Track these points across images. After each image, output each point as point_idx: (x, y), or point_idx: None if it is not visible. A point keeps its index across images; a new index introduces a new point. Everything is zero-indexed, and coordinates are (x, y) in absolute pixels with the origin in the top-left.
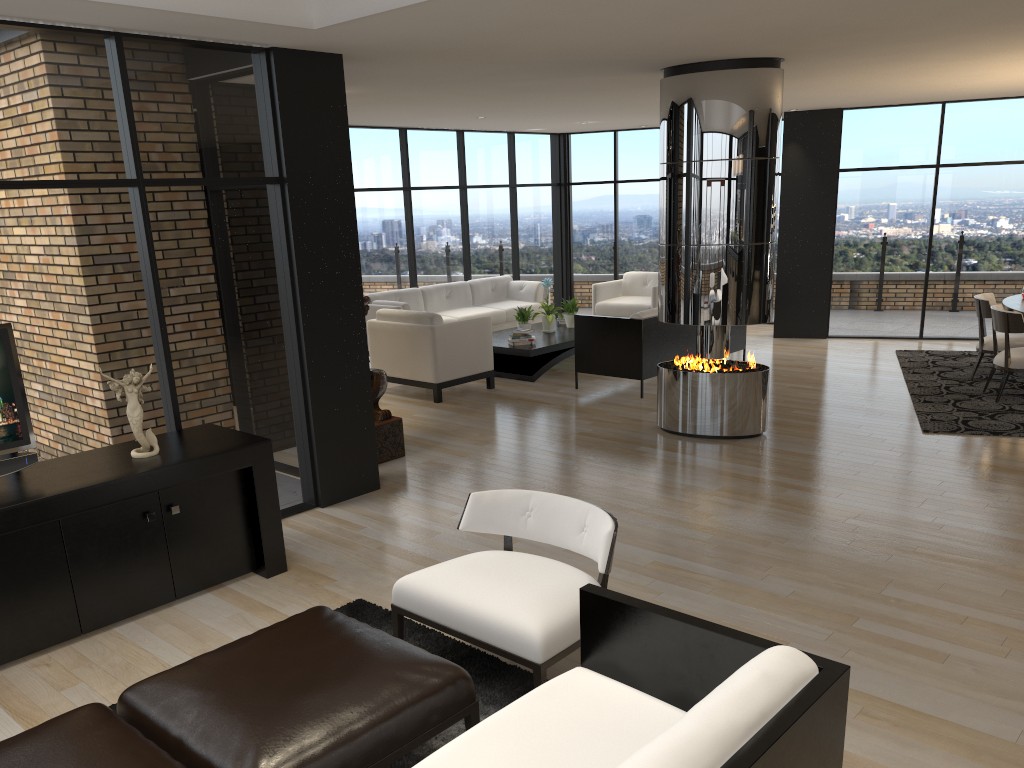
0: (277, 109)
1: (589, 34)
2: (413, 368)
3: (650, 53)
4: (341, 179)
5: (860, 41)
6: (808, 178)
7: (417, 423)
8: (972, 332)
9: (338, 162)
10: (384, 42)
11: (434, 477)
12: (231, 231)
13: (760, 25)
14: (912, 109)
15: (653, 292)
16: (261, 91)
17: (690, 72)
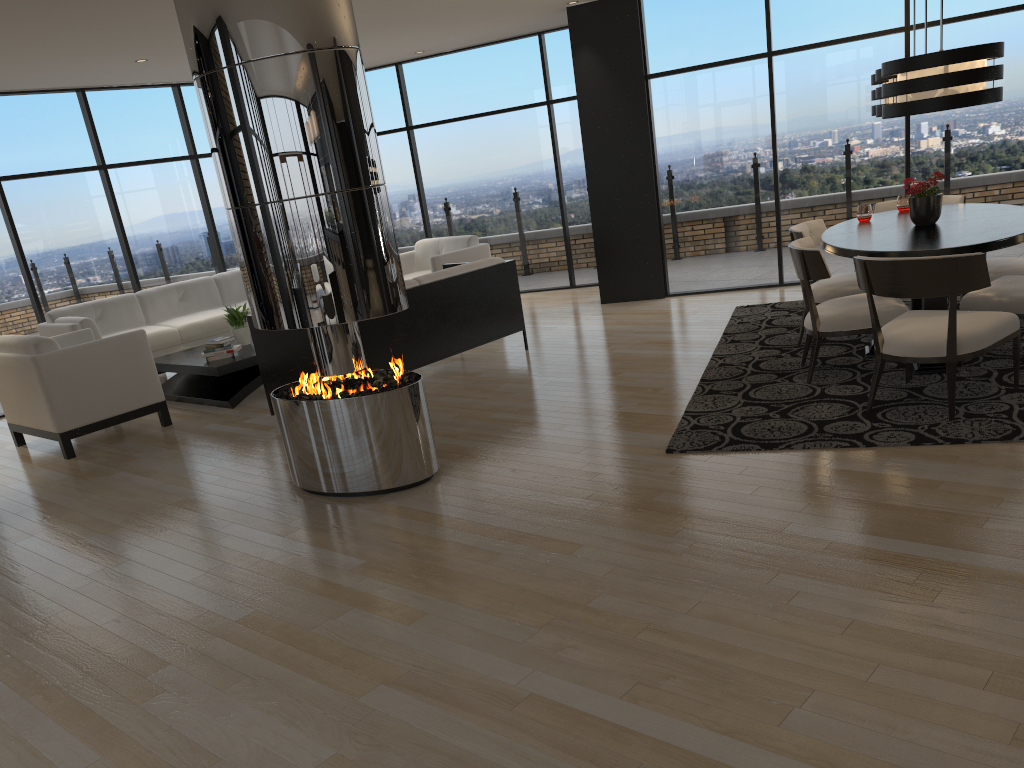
0: None
1: None
2: (35, 414)
3: None
4: None
5: None
6: (610, 92)
7: None
8: (845, 270)
9: None
10: None
11: None
12: None
13: None
14: None
15: (432, 264)
16: None
17: None
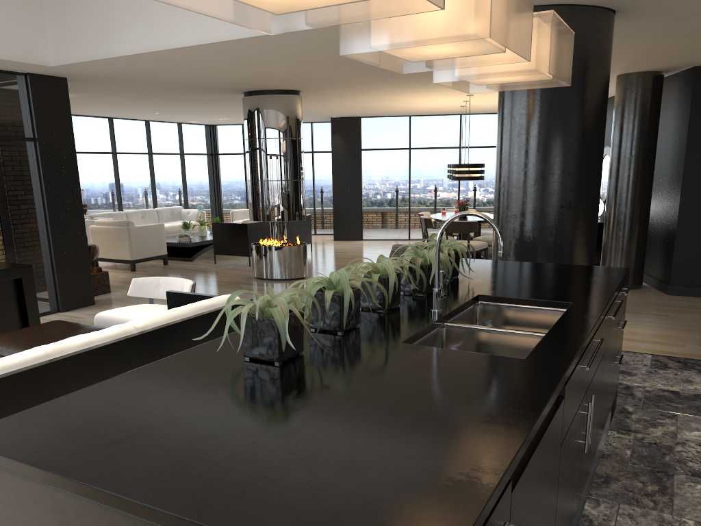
0: (31, 103)
1: (193, 75)
2: (118, 252)
3: (230, 85)
4: (68, 140)
5: (329, 85)
6: (345, 153)
7: (119, 280)
8: None
9: (66, 131)
10: (88, 73)
11: (126, 299)
12: (7, 164)
13: (273, 76)
14: (395, 118)
15: None
16: (22, 94)
17: (255, 95)
